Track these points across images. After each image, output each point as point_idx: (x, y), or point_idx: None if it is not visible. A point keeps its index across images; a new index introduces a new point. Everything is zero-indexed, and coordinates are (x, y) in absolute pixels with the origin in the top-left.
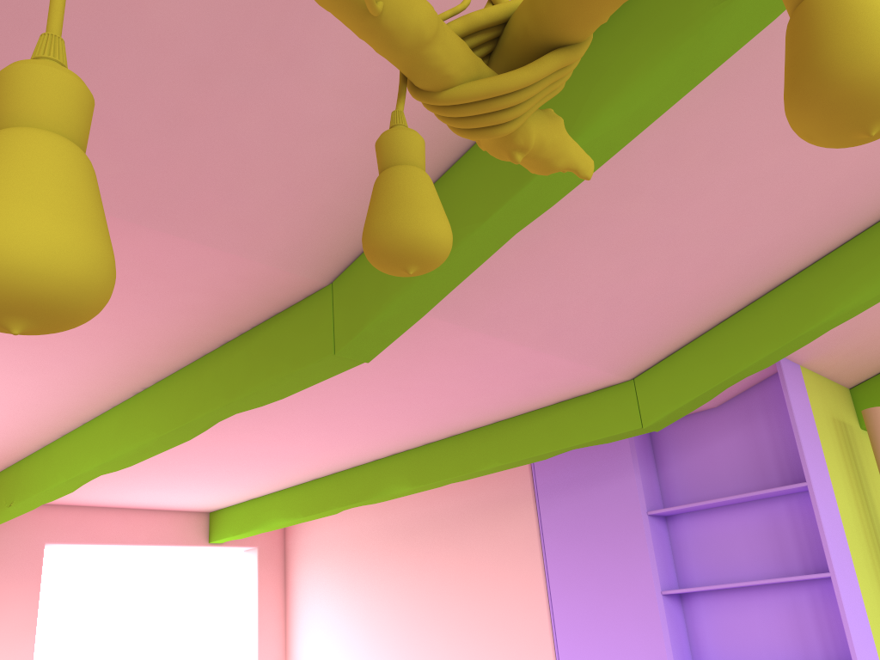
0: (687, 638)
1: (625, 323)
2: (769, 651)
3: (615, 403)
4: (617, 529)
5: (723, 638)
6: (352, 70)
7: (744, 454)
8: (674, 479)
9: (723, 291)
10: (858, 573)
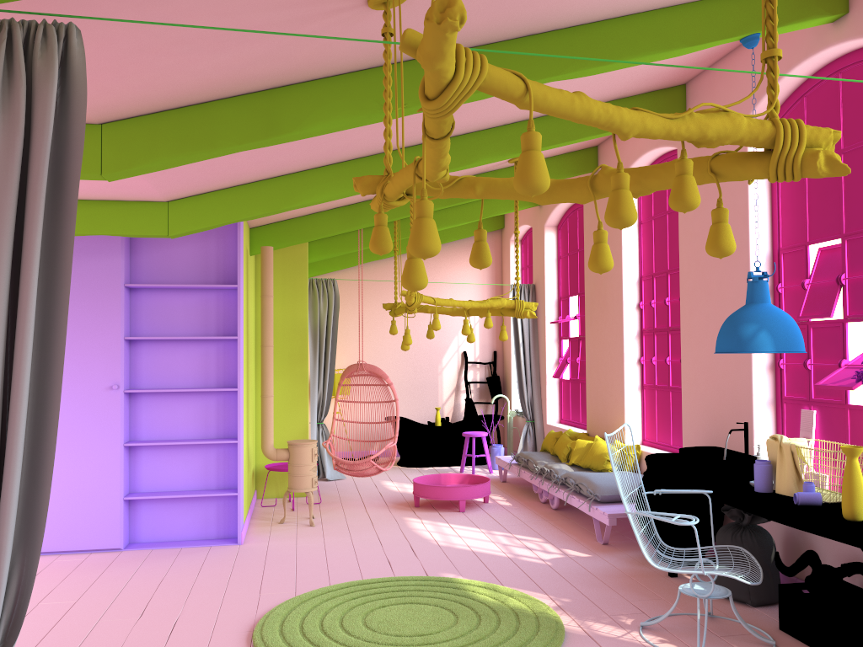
0: (129, 368)
1: (198, 176)
2: (184, 378)
3: (151, 214)
4: (98, 292)
5: (155, 369)
6: (232, 60)
7: (197, 259)
8: (142, 265)
9: (253, 173)
10: (244, 338)
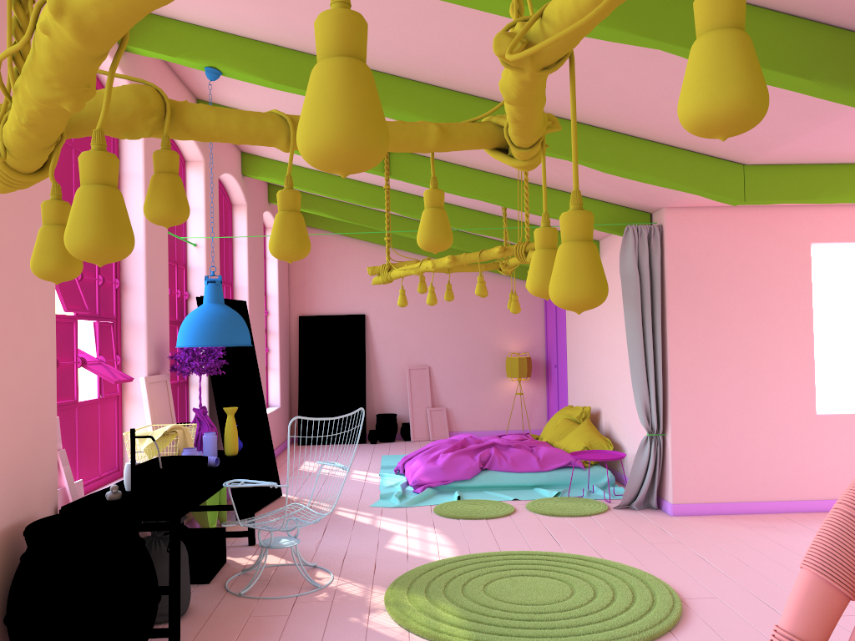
0: None
1: None
2: None
3: None
4: None
5: None
6: None
7: None
8: None
9: None
10: None
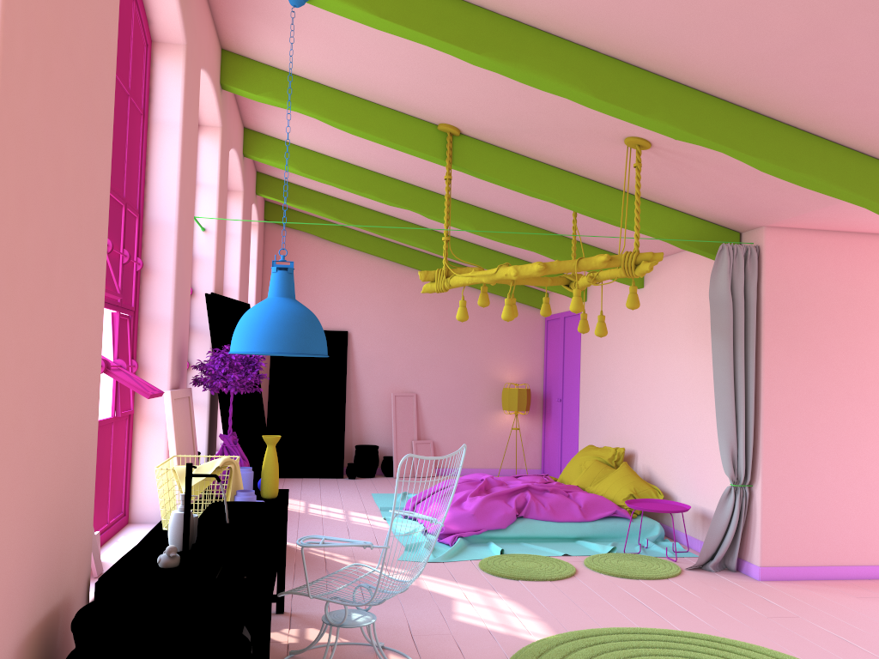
0: None
1: None
2: None
3: None
4: None
5: None
6: None
7: None
8: None
9: None
10: None
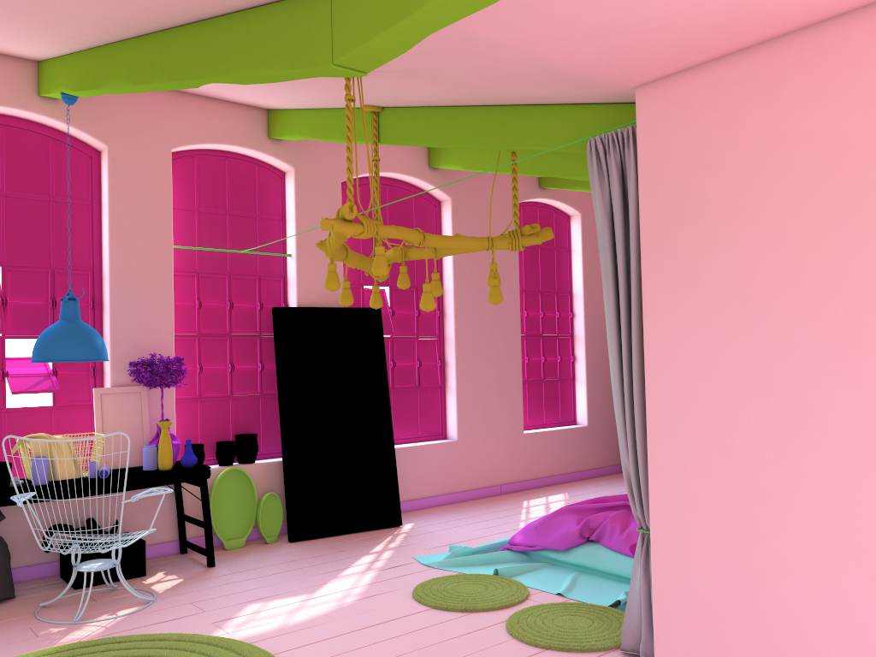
0: None
1: None
2: None
3: None
4: None
5: None
6: None
7: None
8: None
9: None
10: None
